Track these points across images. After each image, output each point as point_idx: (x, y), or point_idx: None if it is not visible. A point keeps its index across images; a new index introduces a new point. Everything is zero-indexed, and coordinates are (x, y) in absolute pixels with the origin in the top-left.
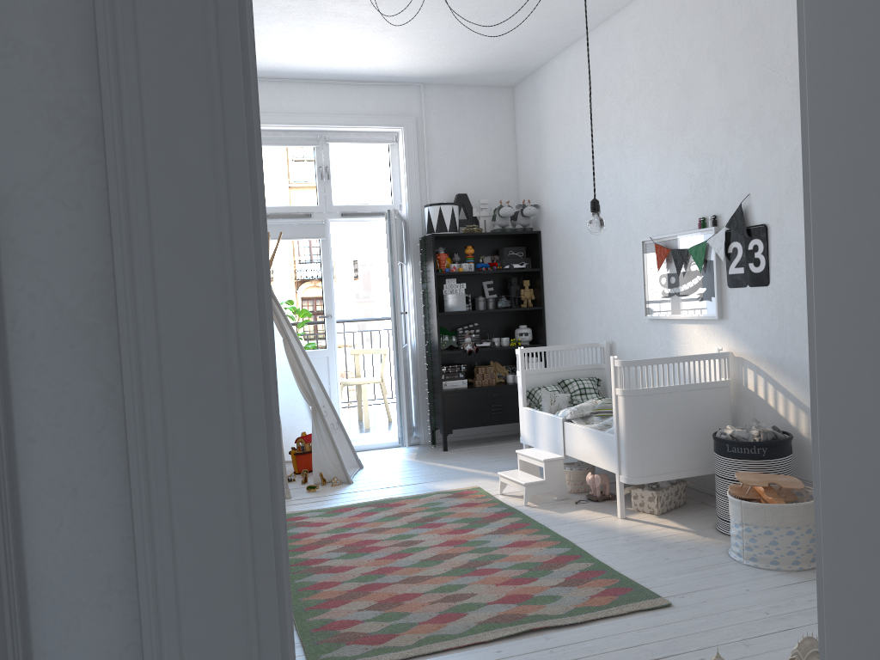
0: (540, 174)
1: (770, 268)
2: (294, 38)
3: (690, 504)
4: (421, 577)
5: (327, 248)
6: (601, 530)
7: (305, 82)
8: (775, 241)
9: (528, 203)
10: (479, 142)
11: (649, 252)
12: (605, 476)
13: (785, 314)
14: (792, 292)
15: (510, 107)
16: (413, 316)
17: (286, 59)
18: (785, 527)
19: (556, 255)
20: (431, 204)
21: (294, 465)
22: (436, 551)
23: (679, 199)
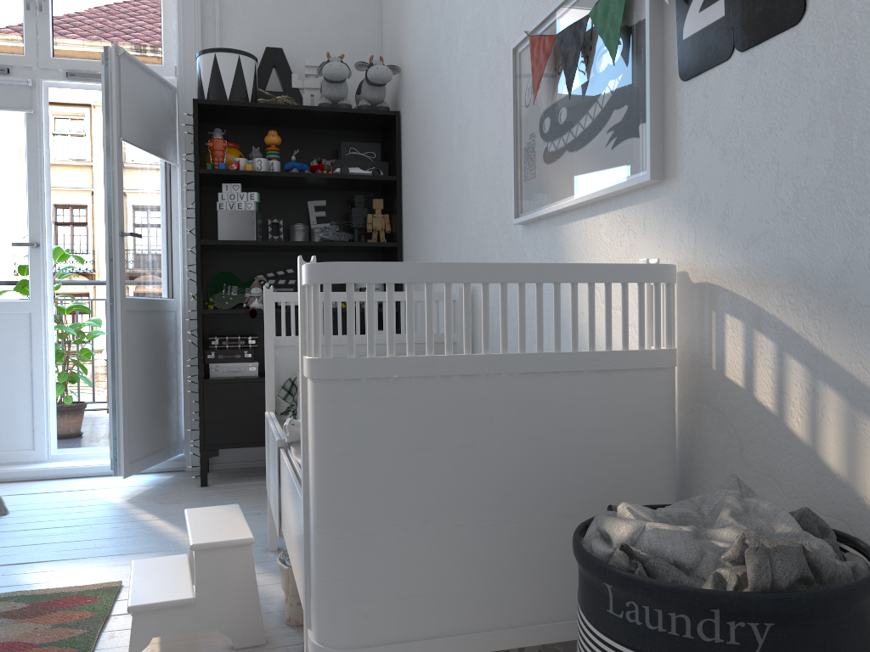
0: (402, 12)
1: None
2: None
3: None
4: None
5: (38, 130)
6: None
7: None
8: None
9: (380, 61)
10: None
11: (524, 68)
12: None
13: (864, 97)
14: None
15: None
16: (182, 252)
17: None
18: None
19: (414, 146)
20: (202, 52)
21: None
22: None
23: None
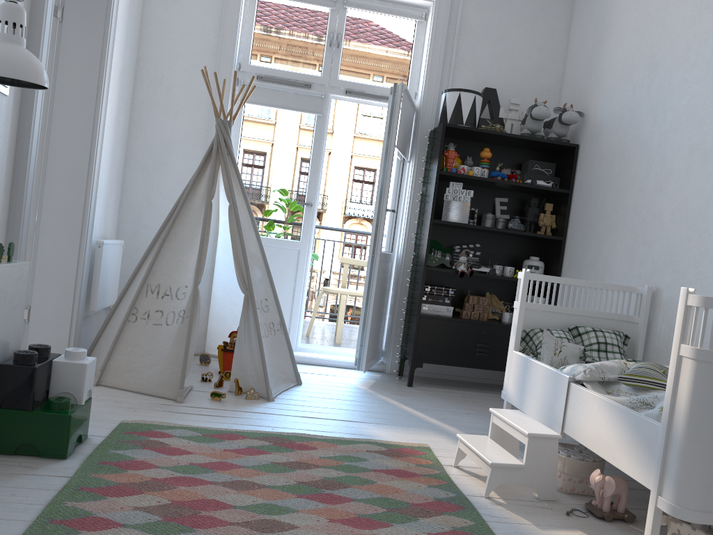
0: (593, 75)
1: None
2: None
3: None
4: None
5: (322, 127)
6: None
7: None
8: None
9: (571, 108)
10: (523, 33)
11: None
12: (623, 482)
13: None
14: None
15: None
16: (405, 222)
17: None
18: None
19: (594, 174)
20: (450, 90)
21: (219, 363)
22: None
23: None
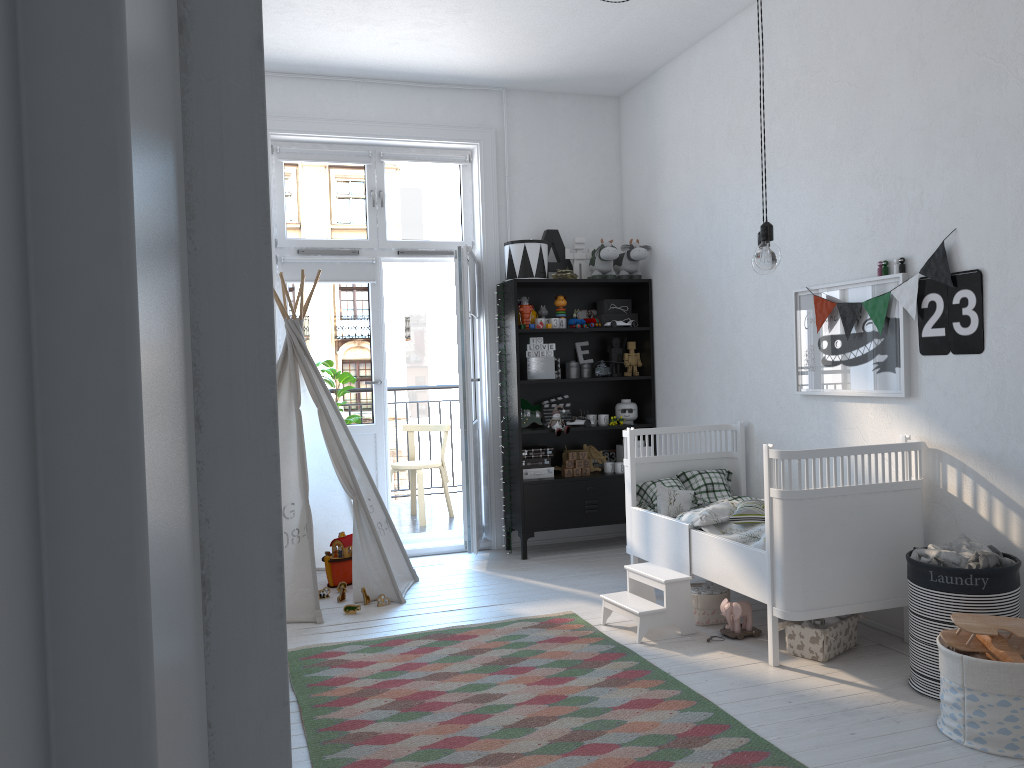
0: (653, 207)
1: (985, 329)
2: (343, 18)
3: (864, 646)
4: (506, 755)
5: (378, 295)
6: (750, 684)
7: (355, 82)
8: (994, 293)
9: (637, 243)
10: (574, 165)
11: (804, 306)
12: (746, 604)
13: (1008, 392)
14: (1020, 363)
15: (614, 123)
16: (486, 384)
17: (332, 49)
18: None
19: (672, 310)
20: (514, 242)
21: (328, 575)
22: (523, 712)
23: (849, 237)
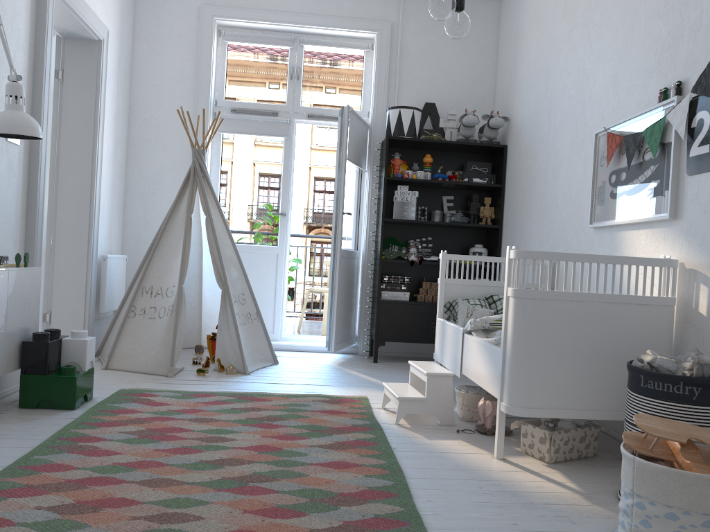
0: (513, 84)
1: None
2: None
3: (602, 457)
4: (172, 481)
5: (290, 148)
6: (458, 468)
7: None
8: None
9: (497, 114)
10: (456, 53)
11: (601, 145)
12: None
13: None
14: None
15: (494, 21)
16: (366, 223)
17: None
18: (700, 512)
19: (517, 169)
20: (392, 108)
21: (208, 350)
22: (232, 454)
23: (641, 73)
